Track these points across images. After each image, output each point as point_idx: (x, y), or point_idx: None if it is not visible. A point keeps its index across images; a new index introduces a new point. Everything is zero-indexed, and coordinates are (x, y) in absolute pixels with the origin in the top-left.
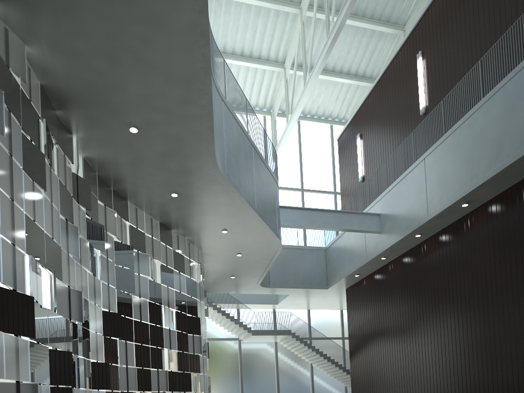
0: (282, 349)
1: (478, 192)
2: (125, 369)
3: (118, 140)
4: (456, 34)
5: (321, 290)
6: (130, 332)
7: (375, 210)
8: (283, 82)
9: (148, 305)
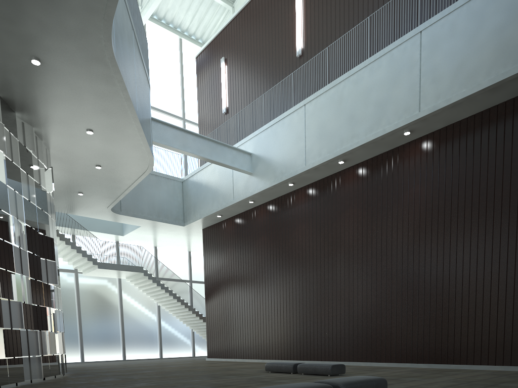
0: (127, 288)
1: (356, 152)
2: None
3: None
4: None
5: (177, 226)
6: None
7: (246, 148)
8: None
9: None
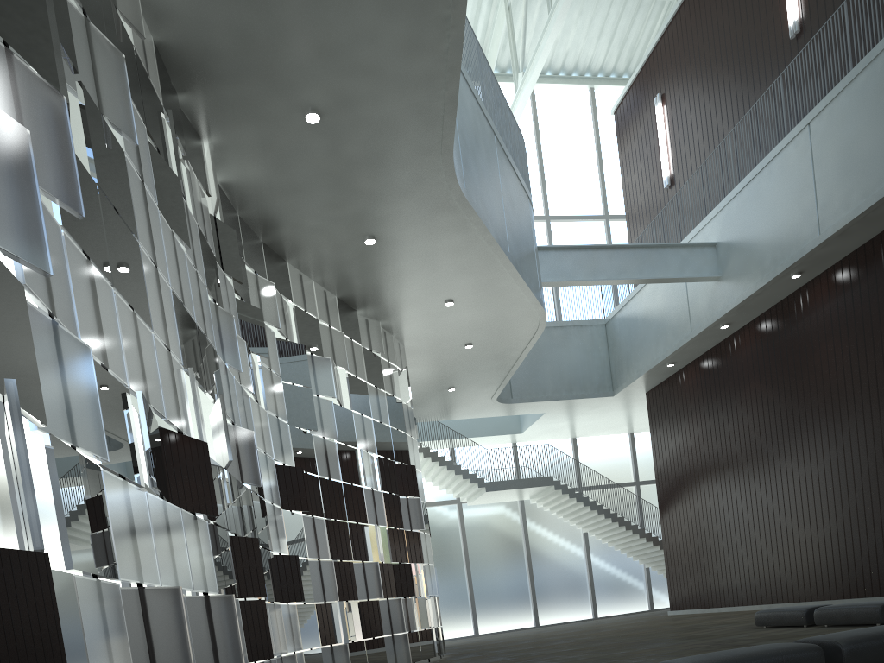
0: (534, 513)
1: None
2: (317, 564)
3: (283, 143)
4: None
5: (601, 399)
6: (317, 500)
7: (706, 238)
8: (502, 10)
9: (337, 450)
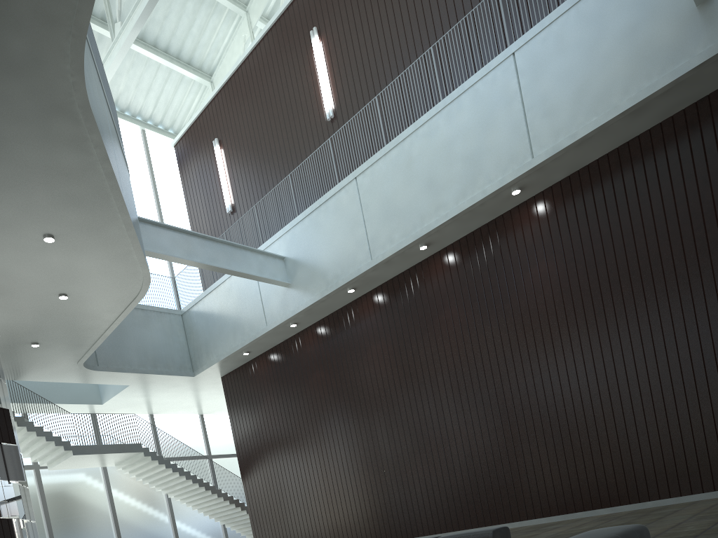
0: (118, 480)
1: (444, 229)
2: None
3: None
4: (372, 13)
5: (183, 378)
6: None
7: (275, 252)
8: None
9: None
